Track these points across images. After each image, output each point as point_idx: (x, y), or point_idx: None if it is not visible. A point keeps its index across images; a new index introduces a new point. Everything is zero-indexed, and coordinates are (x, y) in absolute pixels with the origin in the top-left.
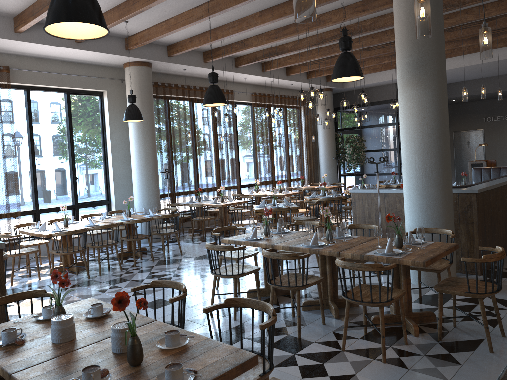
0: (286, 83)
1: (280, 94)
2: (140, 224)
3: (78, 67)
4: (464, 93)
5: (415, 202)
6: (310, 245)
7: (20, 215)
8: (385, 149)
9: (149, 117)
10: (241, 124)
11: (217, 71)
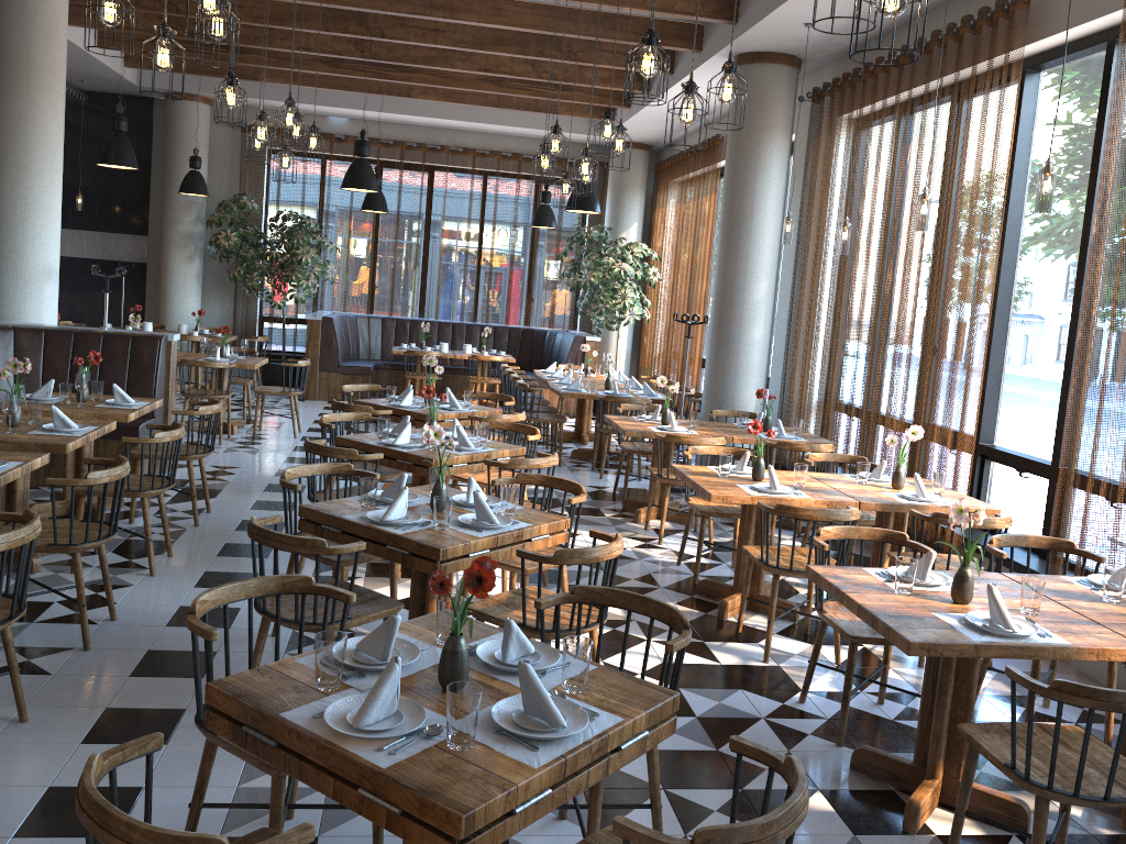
0: None
1: None
2: None
3: None
4: None
5: None
6: None
7: (692, 368)
8: None
9: (724, 191)
10: None
11: None
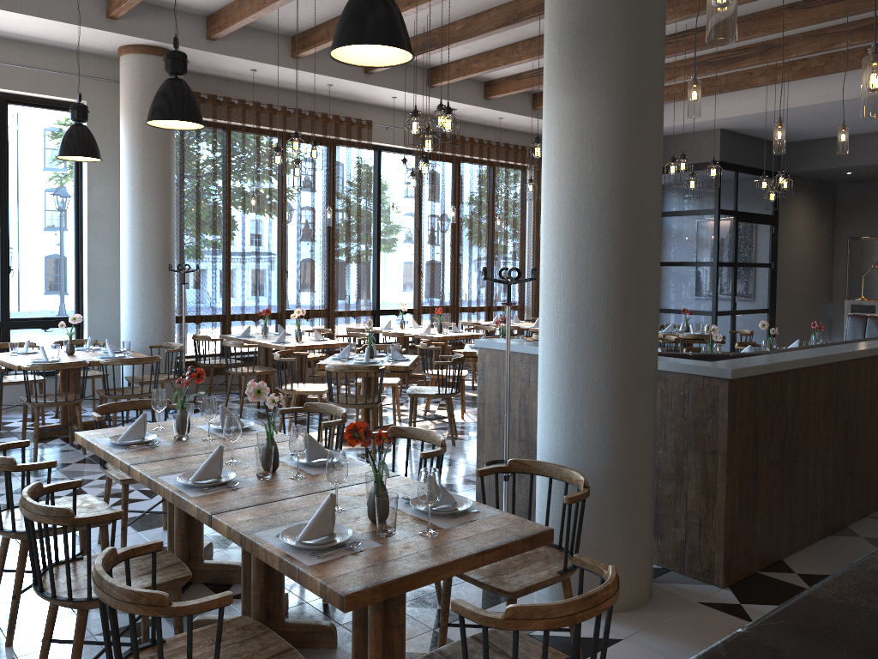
0: (488, 115)
1: (482, 137)
2: (126, 371)
3: (26, 50)
4: (776, 134)
5: (553, 387)
6: (190, 480)
7: None
8: (691, 262)
9: (159, 159)
10: (392, 191)
11: (324, 78)
